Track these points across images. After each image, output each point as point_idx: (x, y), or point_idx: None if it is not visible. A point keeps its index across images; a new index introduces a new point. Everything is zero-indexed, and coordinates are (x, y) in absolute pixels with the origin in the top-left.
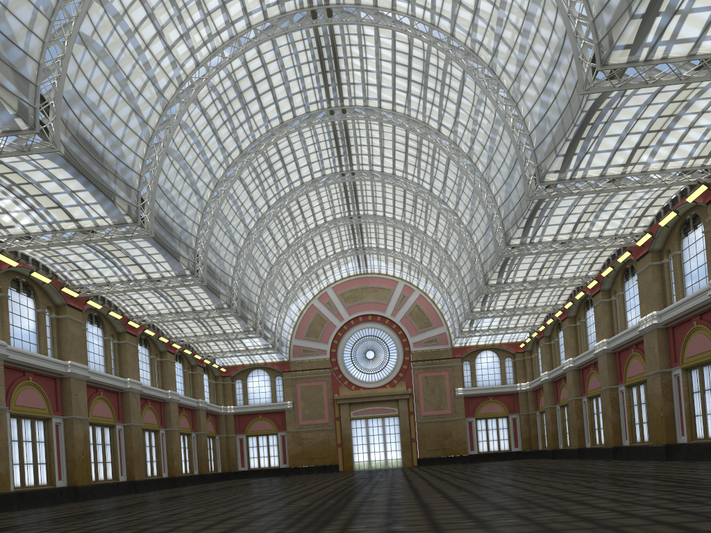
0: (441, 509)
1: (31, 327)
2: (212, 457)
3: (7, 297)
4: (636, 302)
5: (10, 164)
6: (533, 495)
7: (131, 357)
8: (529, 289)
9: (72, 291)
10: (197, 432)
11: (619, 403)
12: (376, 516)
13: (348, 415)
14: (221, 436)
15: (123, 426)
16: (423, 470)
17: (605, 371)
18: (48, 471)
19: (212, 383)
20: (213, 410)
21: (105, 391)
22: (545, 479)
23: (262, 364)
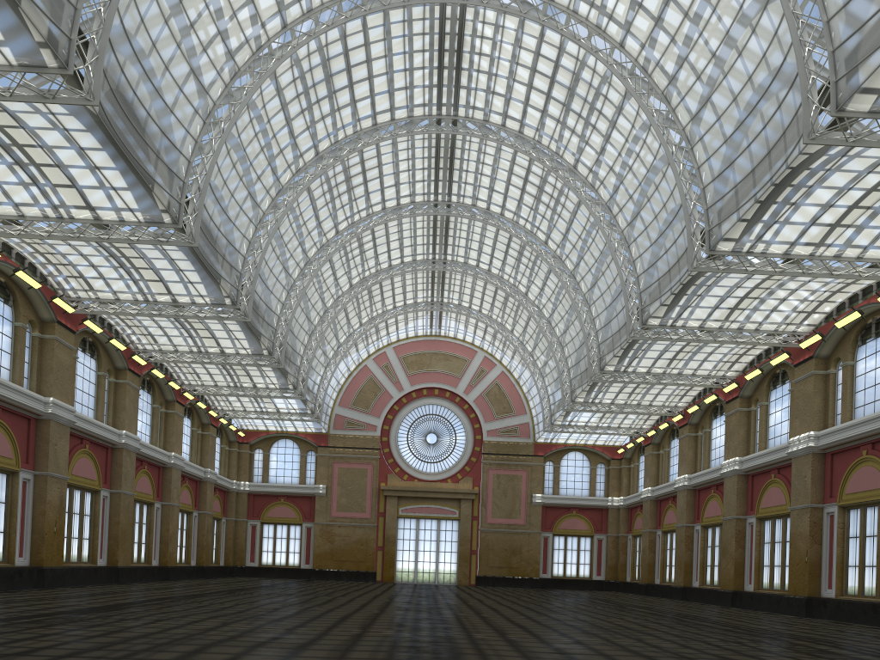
0: None
1: (5, 346)
2: (214, 545)
3: None
4: (783, 417)
5: (1, 119)
6: (706, 657)
7: (130, 403)
8: (652, 383)
9: (67, 304)
10: (200, 511)
11: (745, 538)
12: None
13: (395, 511)
14: (229, 520)
15: (109, 493)
16: (490, 592)
17: (732, 497)
18: (5, 543)
19: (224, 449)
20: (223, 485)
21: (92, 444)
22: (681, 628)
23: (293, 433)
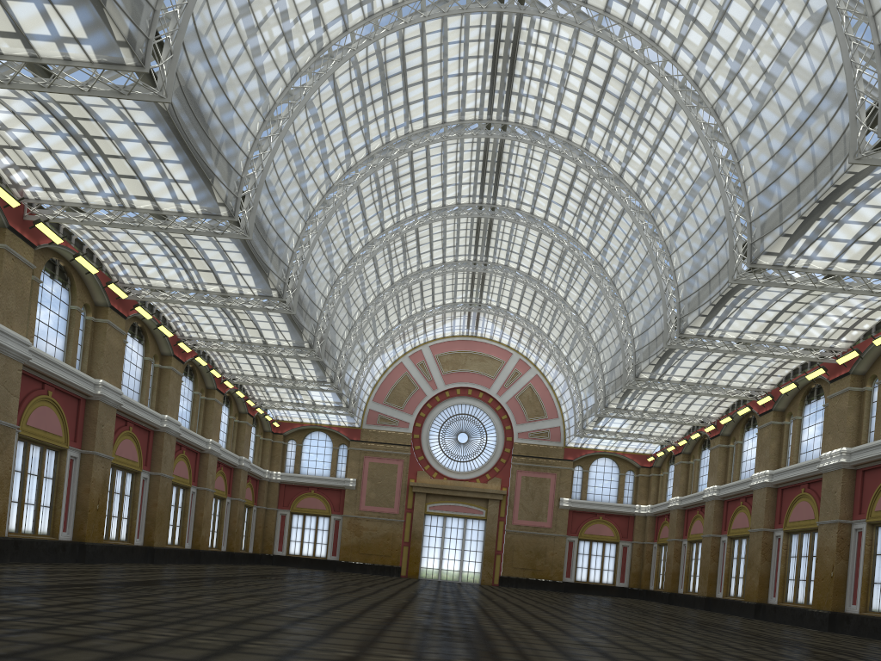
0: (627, 657)
1: (60, 328)
2: (244, 532)
3: (38, 282)
4: (816, 432)
5: (69, 109)
6: (727, 657)
7: (174, 389)
8: (686, 393)
9: (121, 290)
10: (233, 498)
11: (771, 551)
12: (551, 655)
13: (423, 508)
14: (260, 508)
15: (149, 475)
16: (513, 592)
17: (761, 509)
18: (51, 517)
19: (259, 439)
20: (256, 473)
21: (135, 427)
22: (703, 633)
23: (326, 426)
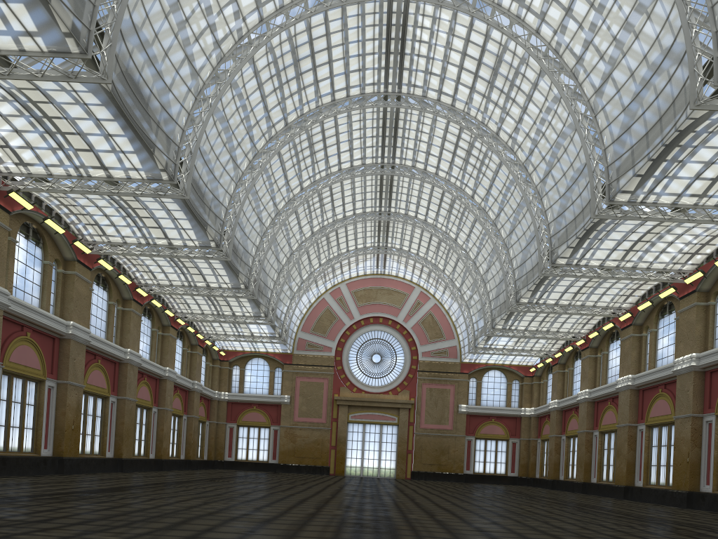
0: None
1: (35, 279)
2: (199, 443)
3: (15, 242)
4: (670, 341)
5: (36, 98)
6: (602, 536)
7: (134, 327)
8: (559, 313)
9: (85, 246)
10: (189, 415)
11: (636, 442)
12: None
13: (346, 417)
14: (211, 423)
15: (116, 399)
16: (422, 484)
17: (625, 407)
18: (34, 437)
19: (209, 366)
20: (207, 394)
21: (103, 359)
22: (581, 514)
23: (264, 352)
